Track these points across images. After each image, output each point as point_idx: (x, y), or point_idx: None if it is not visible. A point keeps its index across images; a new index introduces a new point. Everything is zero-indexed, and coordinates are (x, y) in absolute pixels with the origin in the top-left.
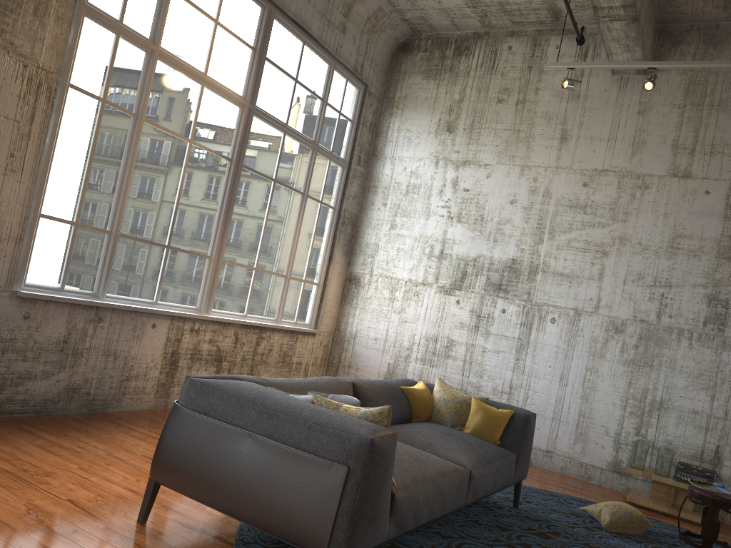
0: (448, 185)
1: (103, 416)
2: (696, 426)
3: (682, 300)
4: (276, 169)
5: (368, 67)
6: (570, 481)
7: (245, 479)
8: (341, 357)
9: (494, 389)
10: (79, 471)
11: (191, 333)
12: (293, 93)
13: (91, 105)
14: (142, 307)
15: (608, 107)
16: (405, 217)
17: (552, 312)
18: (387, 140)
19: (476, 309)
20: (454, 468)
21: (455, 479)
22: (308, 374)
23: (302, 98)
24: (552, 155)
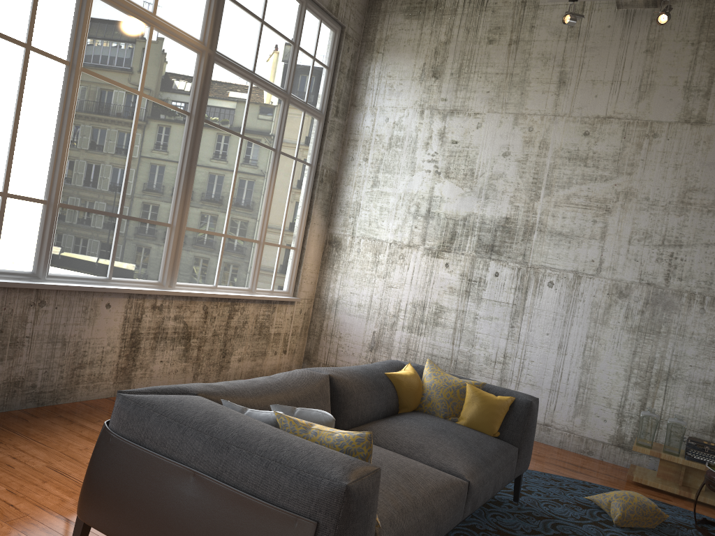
0: (435, 137)
1: (52, 410)
2: (707, 397)
3: (694, 261)
4: (243, 123)
5: (344, 6)
6: (570, 457)
7: (188, 530)
8: (323, 325)
9: (487, 358)
10: (6, 495)
11: (153, 311)
12: (260, 37)
13: (13, 53)
14: (92, 285)
15: (612, 45)
16: (389, 174)
17: (550, 276)
18: (368, 89)
19: (467, 272)
20: (450, 482)
21: (451, 496)
22: (287, 344)
23: (270, 42)
24: (549, 102)
